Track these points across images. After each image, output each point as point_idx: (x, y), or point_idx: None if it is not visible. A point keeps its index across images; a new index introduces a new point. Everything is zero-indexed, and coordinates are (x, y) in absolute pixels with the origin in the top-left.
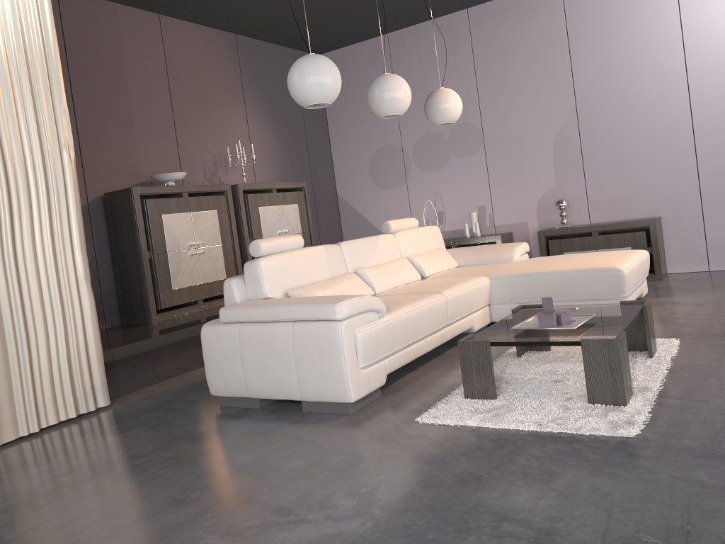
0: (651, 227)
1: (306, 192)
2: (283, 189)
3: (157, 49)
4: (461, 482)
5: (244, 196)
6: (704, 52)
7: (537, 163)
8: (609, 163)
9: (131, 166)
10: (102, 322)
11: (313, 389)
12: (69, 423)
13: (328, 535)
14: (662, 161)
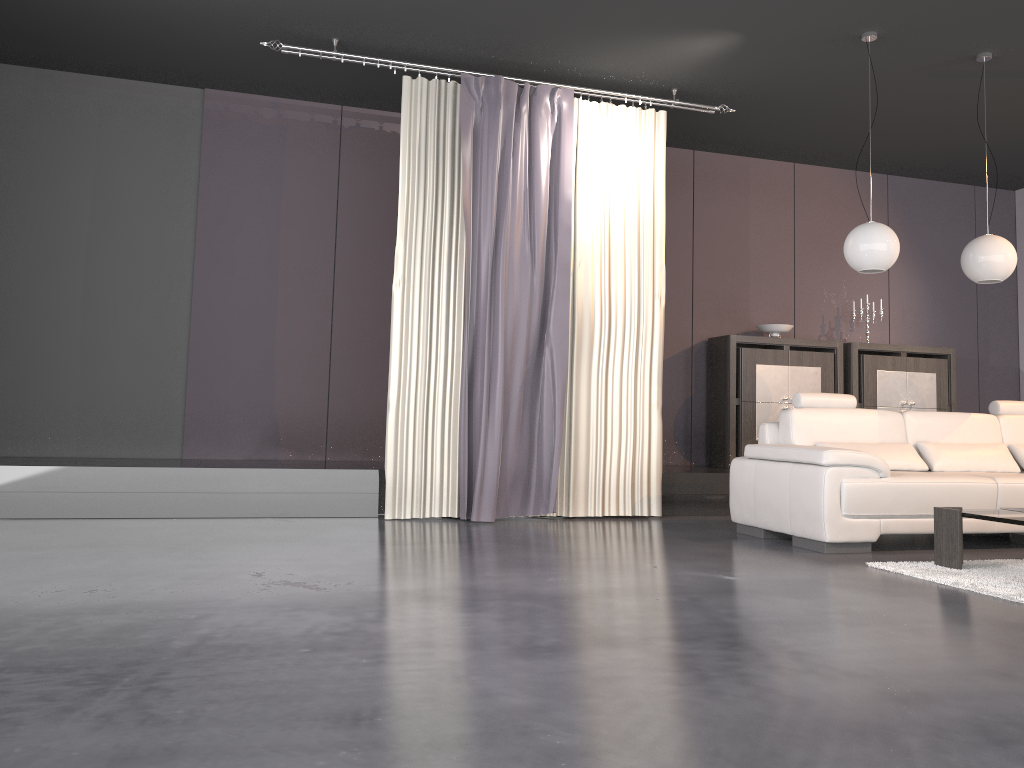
0: None
1: (952, 360)
2: (919, 354)
3: (786, 198)
4: (832, 584)
5: (860, 356)
6: None
7: None
8: None
9: (739, 315)
10: (687, 459)
11: (798, 524)
12: (624, 519)
13: (712, 577)
14: None
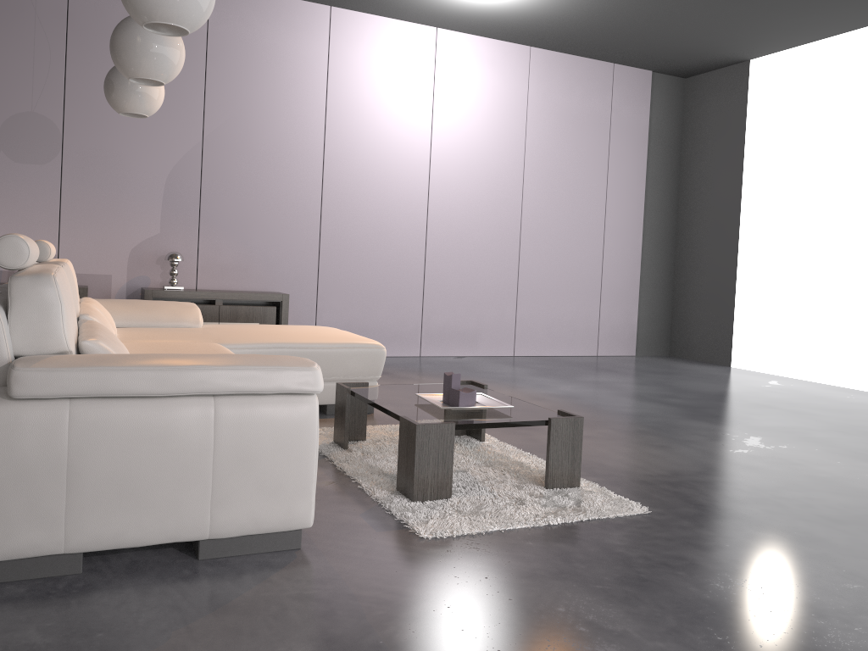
0: (284, 303)
1: None
2: None
3: None
4: (642, 588)
5: None
6: (343, 128)
7: (140, 199)
8: (231, 220)
9: None
10: None
11: (244, 514)
12: None
13: None
14: (287, 231)
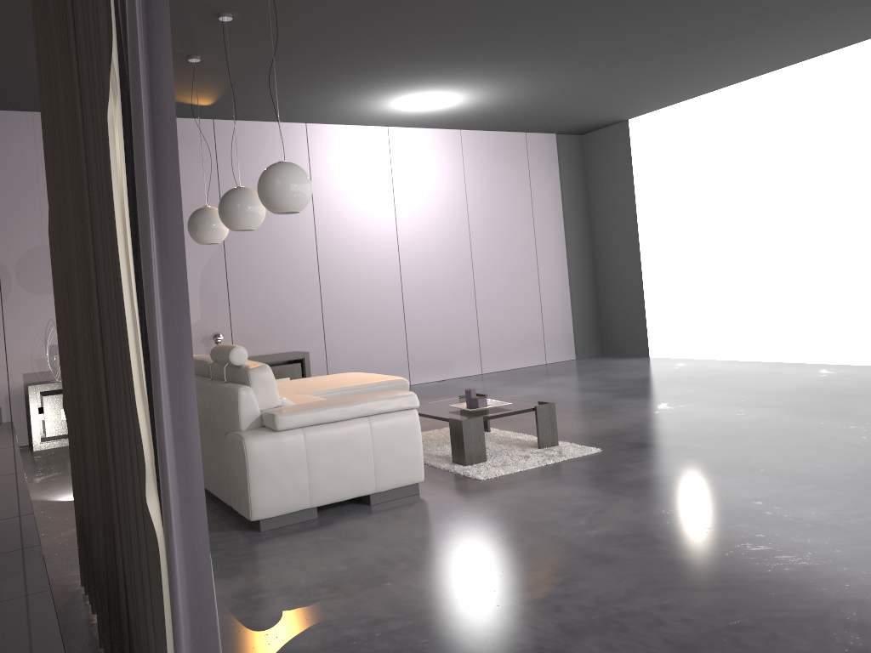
0: (306, 359)
1: None
2: None
3: None
4: (602, 480)
5: None
6: (328, 216)
7: None
8: (253, 300)
9: None
10: None
11: (391, 477)
12: None
13: (629, 507)
14: (296, 302)
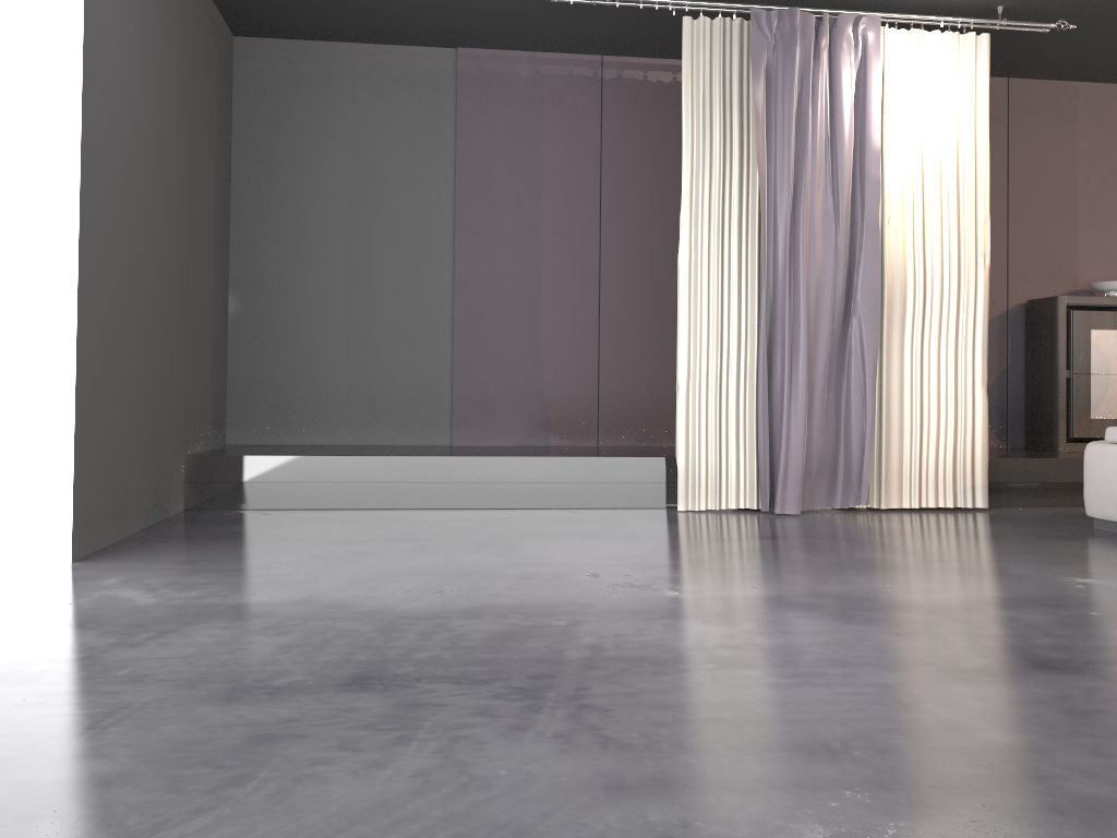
0: None
1: None
2: None
3: None
4: None
5: None
6: None
7: None
8: None
9: (1065, 271)
10: (1003, 441)
11: None
12: (945, 511)
13: (1108, 585)
14: None
